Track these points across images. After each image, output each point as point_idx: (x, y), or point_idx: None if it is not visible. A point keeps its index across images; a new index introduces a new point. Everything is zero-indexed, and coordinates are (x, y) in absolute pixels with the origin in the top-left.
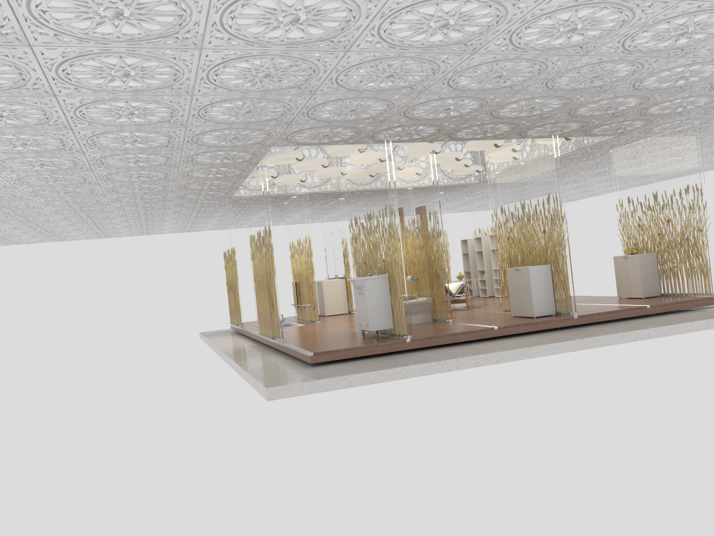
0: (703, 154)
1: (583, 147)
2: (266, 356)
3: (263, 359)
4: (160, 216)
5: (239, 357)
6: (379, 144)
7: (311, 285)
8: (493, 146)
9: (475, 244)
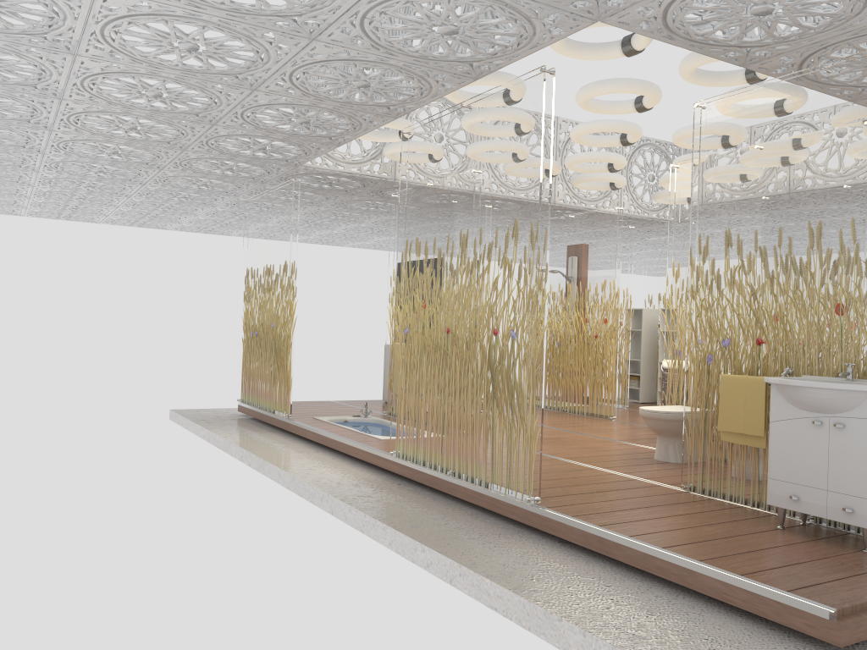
0: None
1: None
2: (518, 547)
3: (535, 563)
4: (126, 182)
5: (431, 536)
6: None
7: None
8: None
9: (661, 319)
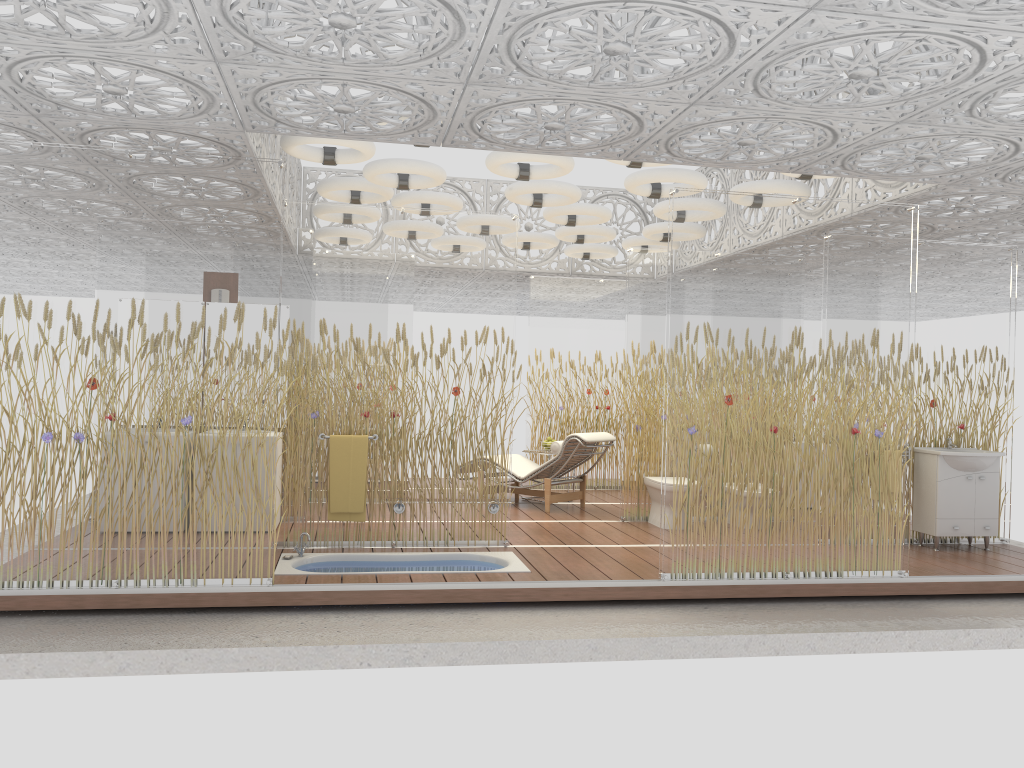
0: None
1: (584, 274)
2: (955, 609)
3: (999, 612)
4: None
5: (936, 624)
6: (999, 258)
7: (501, 452)
8: (573, 239)
9: None
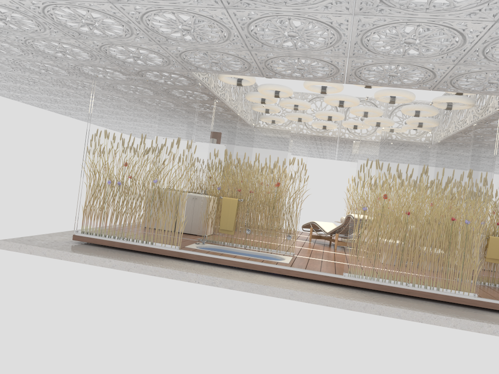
0: (342, 154)
1: None
2: (498, 317)
3: None
4: None
5: (475, 319)
6: None
7: (295, 213)
8: None
9: None
